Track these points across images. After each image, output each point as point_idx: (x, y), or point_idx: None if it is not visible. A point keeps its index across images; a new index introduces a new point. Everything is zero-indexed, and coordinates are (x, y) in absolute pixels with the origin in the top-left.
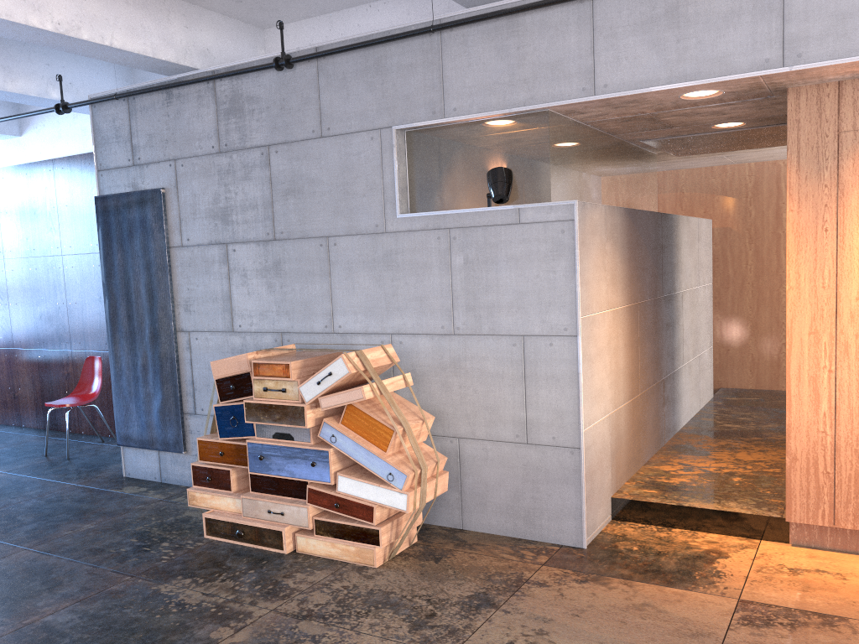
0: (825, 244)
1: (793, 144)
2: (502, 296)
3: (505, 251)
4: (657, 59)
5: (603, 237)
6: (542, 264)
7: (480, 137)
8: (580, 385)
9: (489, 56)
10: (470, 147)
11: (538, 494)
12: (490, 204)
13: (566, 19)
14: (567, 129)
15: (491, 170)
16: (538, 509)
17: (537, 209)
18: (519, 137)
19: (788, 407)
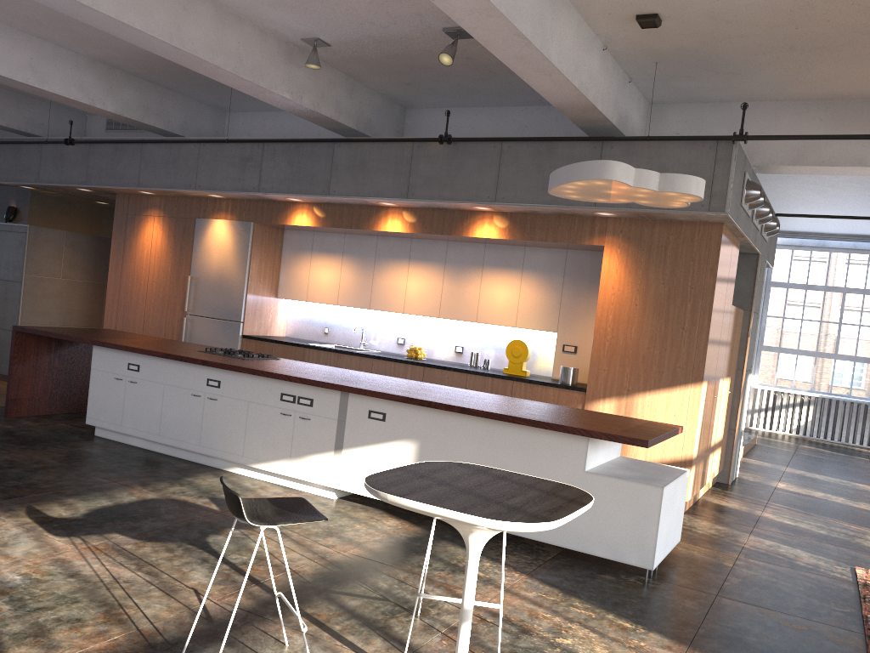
0: (120, 258)
1: (116, 216)
2: (3, 262)
3: (6, 243)
4: (56, 173)
5: (61, 245)
6: (16, 250)
7: (9, 192)
8: (21, 304)
9: (11, 158)
10: (6, 195)
11: (3, 352)
12: (6, 221)
13: (34, 150)
14: (51, 195)
15: (7, 207)
16: (2, 359)
17: (17, 226)
18: (21, 194)
19: (104, 326)
